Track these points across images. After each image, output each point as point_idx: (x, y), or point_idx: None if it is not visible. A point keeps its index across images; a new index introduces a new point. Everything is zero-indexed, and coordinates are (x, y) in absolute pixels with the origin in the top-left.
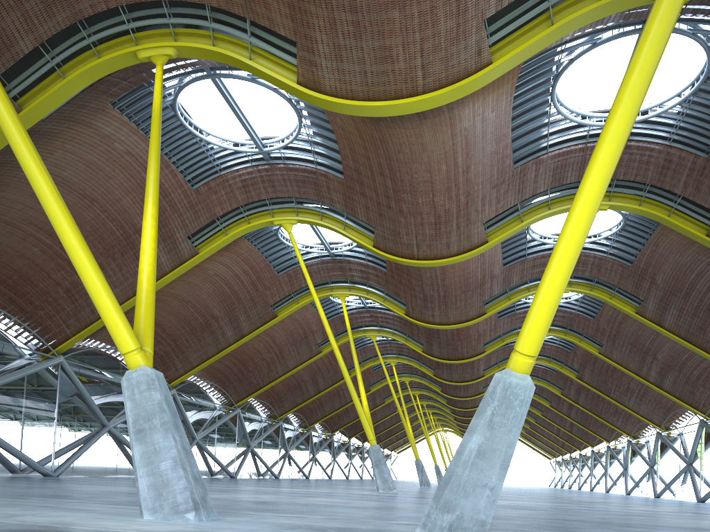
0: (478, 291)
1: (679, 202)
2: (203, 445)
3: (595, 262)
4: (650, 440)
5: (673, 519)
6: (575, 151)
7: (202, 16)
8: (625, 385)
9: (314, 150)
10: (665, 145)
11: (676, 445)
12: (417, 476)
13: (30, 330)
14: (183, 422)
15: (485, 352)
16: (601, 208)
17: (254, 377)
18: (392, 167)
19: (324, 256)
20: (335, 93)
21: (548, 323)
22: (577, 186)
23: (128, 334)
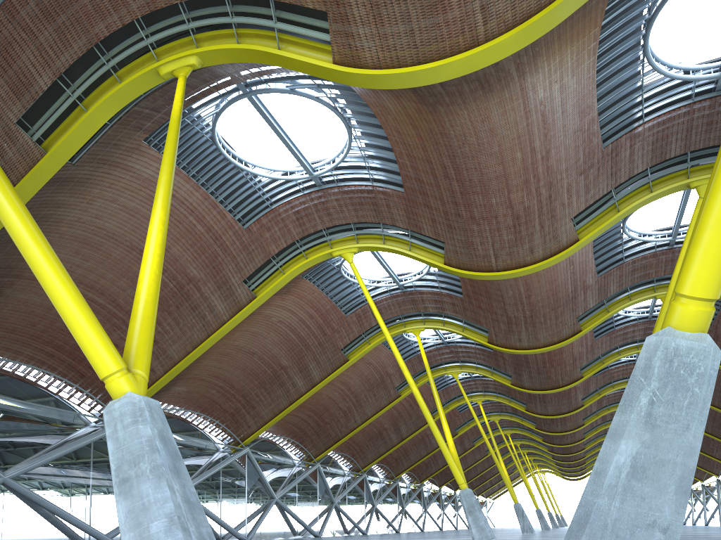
0: (570, 306)
1: None
2: (283, 504)
3: None
4: None
5: None
6: (679, 115)
7: (224, 15)
8: None
9: (369, 166)
10: None
11: None
12: (516, 522)
13: (91, 395)
14: (260, 482)
15: (582, 377)
16: None
17: (332, 429)
18: (458, 164)
19: (393, 290)
20: (378, 65)
21: None
22: (683, 161)
23: (107, 351)
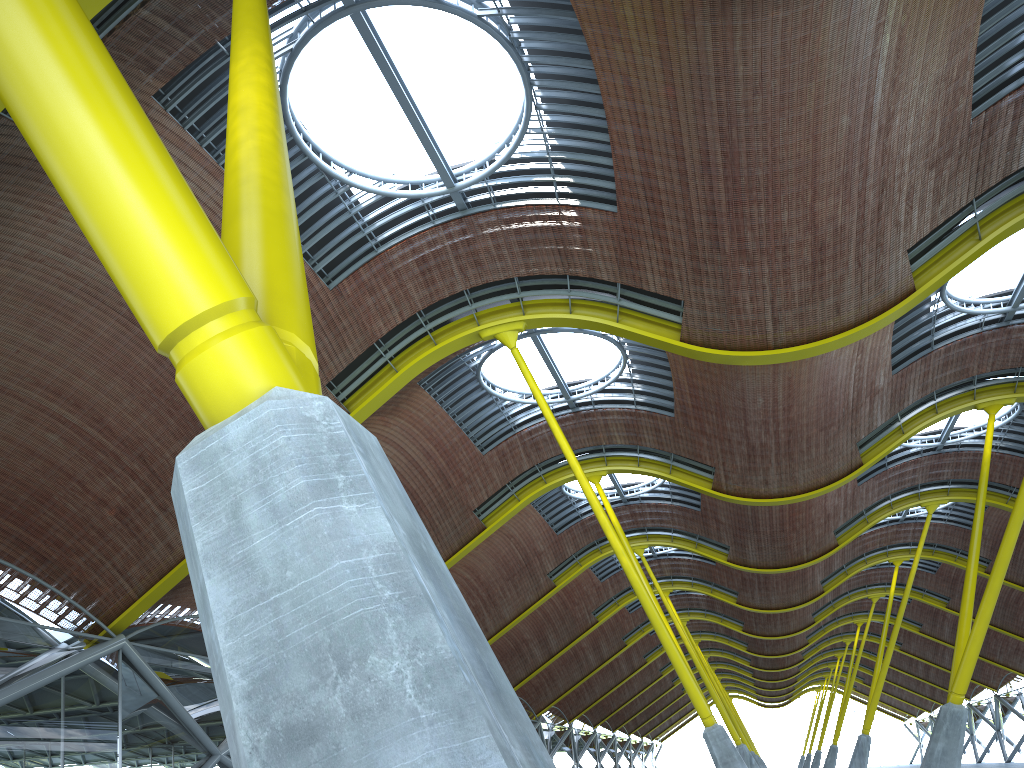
0: (849, 423)
1: None
2: None
3: None
4: None
5: None
6: None
7: None
8: None
9: (553, 168)
10: None
11: None
12: None
13: (60, 593)
14: None
15: (837, 545)
16: None
17: None
18: (733, 143)
19: (557, 411)
20: None
21: None
22: None
23: (185, 223)
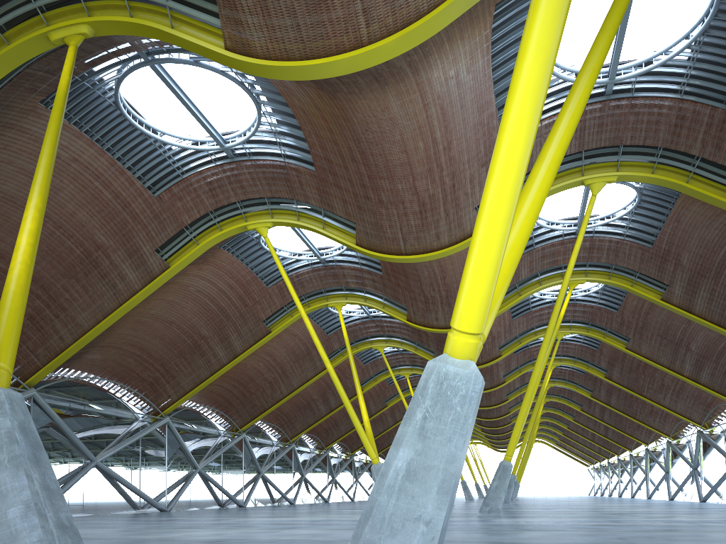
0: None
1: (698, 165)
2: (206, 475)
3: (611, 247)
4: (691, 439)
5: (712, 533)
6: None
7: None
8: (659, 382)
9: (280, 142)
10: (676, 98)
11: (720, 443)
12: None
13: None
14: (181, 452)
15: (501, 356)
16: (608, 180)
17: (258, 399)
18: (363, 150)
19: (315, 264)
20: (268, 56)
21: (490, 285)
22: (579, 158)
23: None
